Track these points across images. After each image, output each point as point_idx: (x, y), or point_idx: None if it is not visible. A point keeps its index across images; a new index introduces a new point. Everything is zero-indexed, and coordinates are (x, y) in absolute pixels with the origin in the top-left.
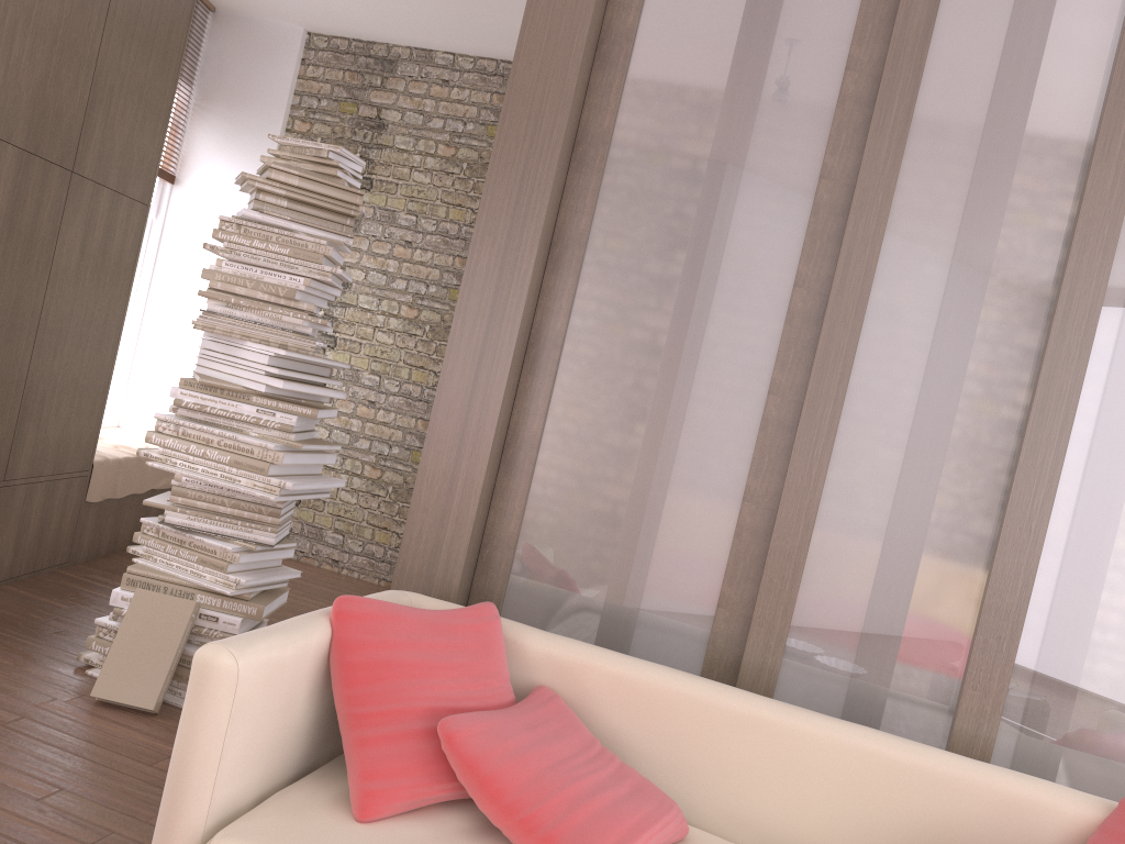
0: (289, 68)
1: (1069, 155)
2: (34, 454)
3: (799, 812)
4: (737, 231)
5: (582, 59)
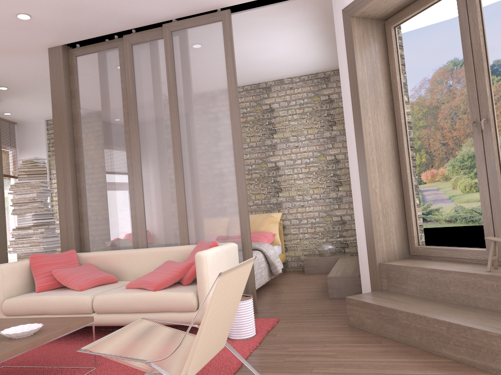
0: (43, 133)
1: (168, 112)
2: None
3: (143, 270)
4: (112, 150)
5: (67, 123)
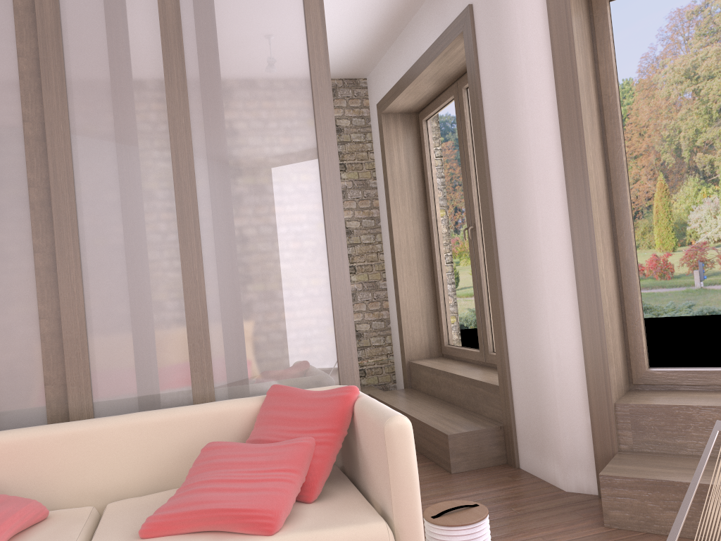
0: None
1: (156, 86)
2: None
3: (116, 473)
4: None
5: None
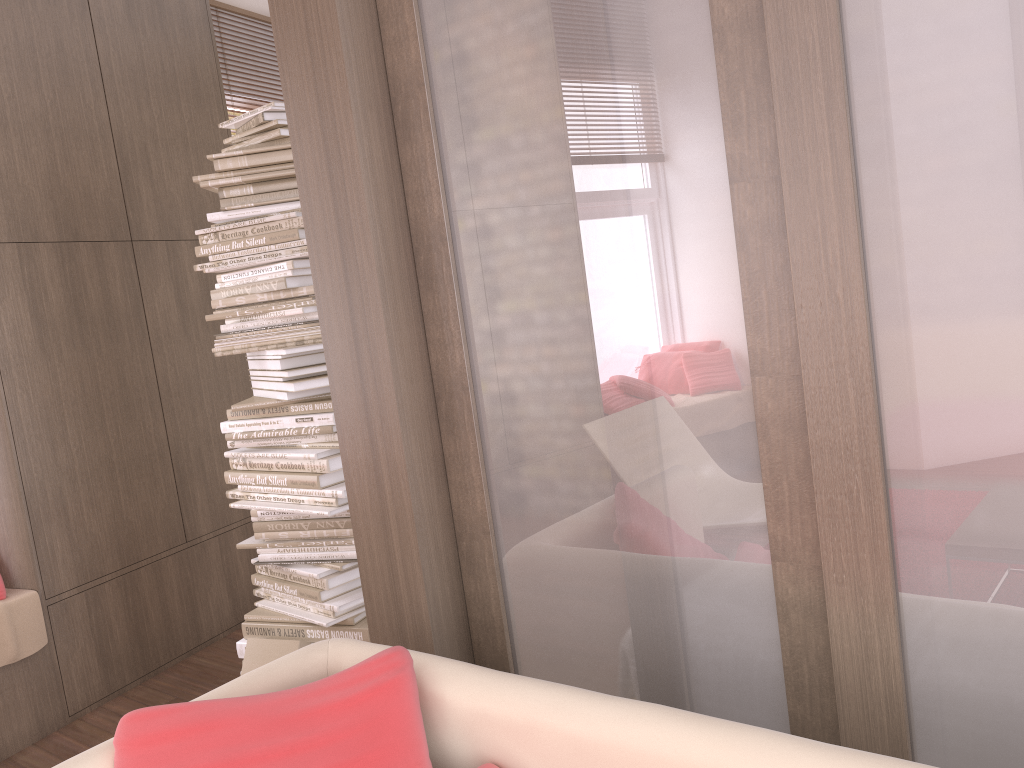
0: None
1: None
2: (213, 507)
3: None
4: None
5: None
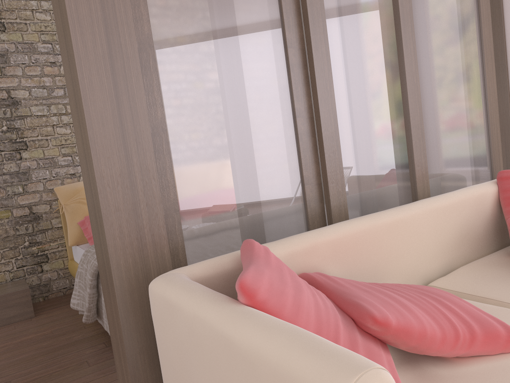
0: None
1: None
2: None
3: (423, 256)
4: None
5: None
